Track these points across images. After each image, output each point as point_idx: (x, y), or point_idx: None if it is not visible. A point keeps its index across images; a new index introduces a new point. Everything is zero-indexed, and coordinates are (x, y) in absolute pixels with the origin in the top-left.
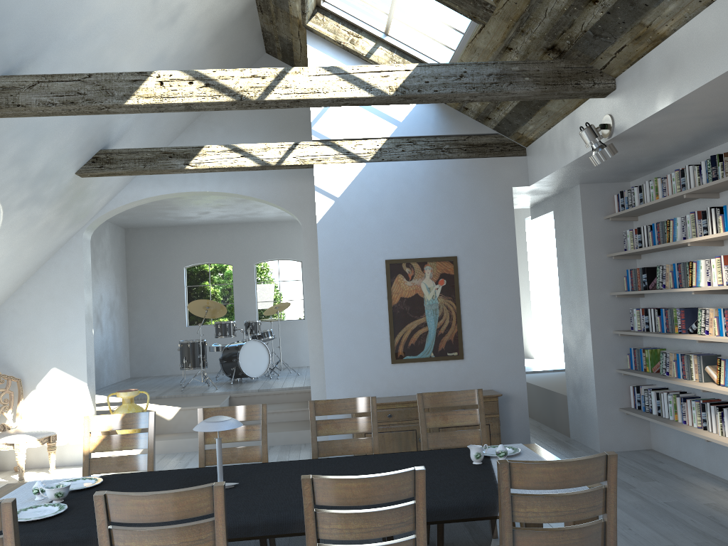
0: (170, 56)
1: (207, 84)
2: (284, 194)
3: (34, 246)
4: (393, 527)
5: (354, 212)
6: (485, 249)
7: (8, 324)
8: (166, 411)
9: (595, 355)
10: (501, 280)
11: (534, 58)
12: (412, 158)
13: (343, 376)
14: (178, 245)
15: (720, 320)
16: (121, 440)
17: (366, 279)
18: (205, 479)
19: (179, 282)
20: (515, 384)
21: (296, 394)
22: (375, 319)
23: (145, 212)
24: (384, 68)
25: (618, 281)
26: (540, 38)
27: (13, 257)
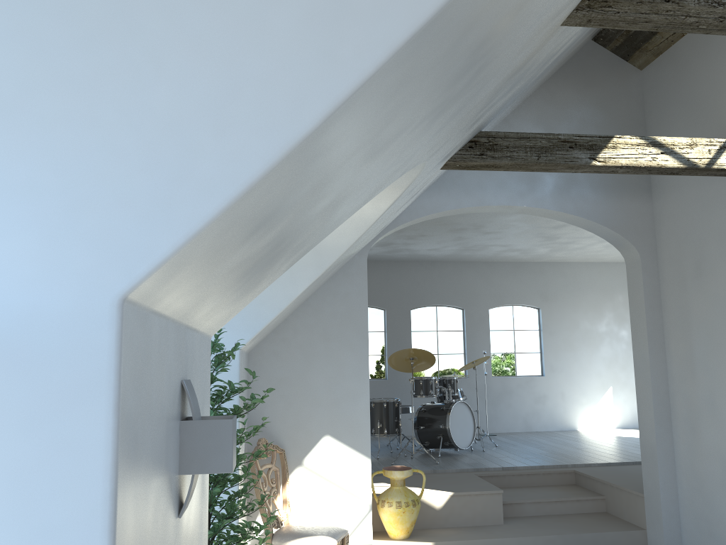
0: None
1: None
2: (618, 215)
3: (341, 263)
4: None
5: None
6: None
7: (267, 371)
8: (434, 498)
9: None
10: None
11: None
12: None
13: None
14: None
15: None
16: None
17: None
18: None
19: None
20: None
21: (554, 475)
22: None
23: None
24: None
25: None
26: None
27: (324, 277)
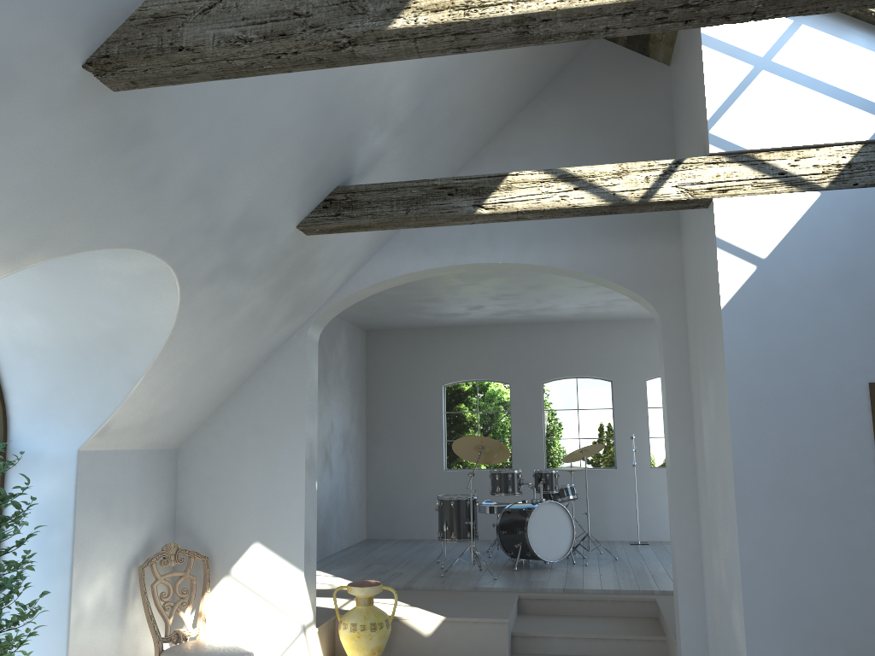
0: None
1: None
2: (629, 265)
3: (234, 348)
4: None
5: (798, 287)
6: None
7: (196, 468)
8: (421, 622)
9: None
10: None
11: None
12: None
13: (783, 619)
14: (435, 354)
15: None
16: None
17: (828, 421)
18: None
19: (435, 406)
20: None
21: (627, 604)
22: (851, 505)
23: (394, 306)
24: None
25: None
26: None
27: (202, 365)
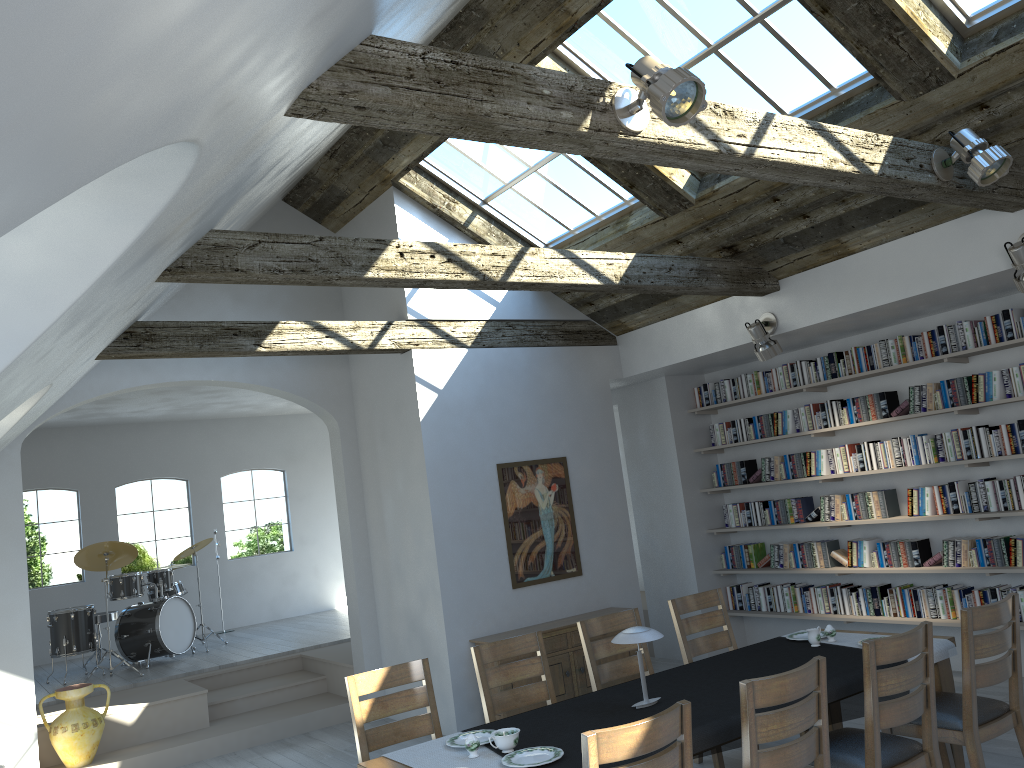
0: (261, 205)
1: (448, 260)
2: (315, 384)
3: None
4: (920, 676)
5: (460, 407)
6: (591, 448)
7: None
8: (124, 713)
9: (695, 557)
10: (608, 482)
11: (701, 254)
12: (513, 345)
13: (463, 611)
14: None
15: (849, 504)
16: (393, 701)
17: (478, 488)
18: (603, 705)
19: None
20: (631, 598)
21: (278, 664)
22: (492, 536)
23: None
24: (609, 255)
25: (705, 477)
26: (723, 237)
27: None
